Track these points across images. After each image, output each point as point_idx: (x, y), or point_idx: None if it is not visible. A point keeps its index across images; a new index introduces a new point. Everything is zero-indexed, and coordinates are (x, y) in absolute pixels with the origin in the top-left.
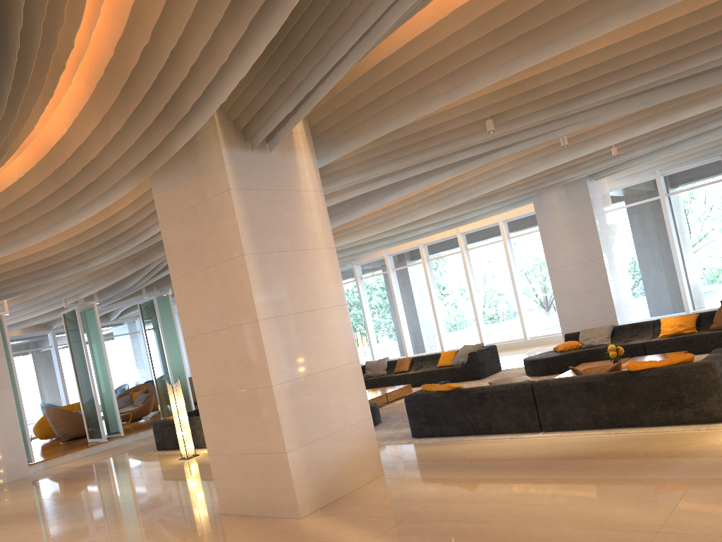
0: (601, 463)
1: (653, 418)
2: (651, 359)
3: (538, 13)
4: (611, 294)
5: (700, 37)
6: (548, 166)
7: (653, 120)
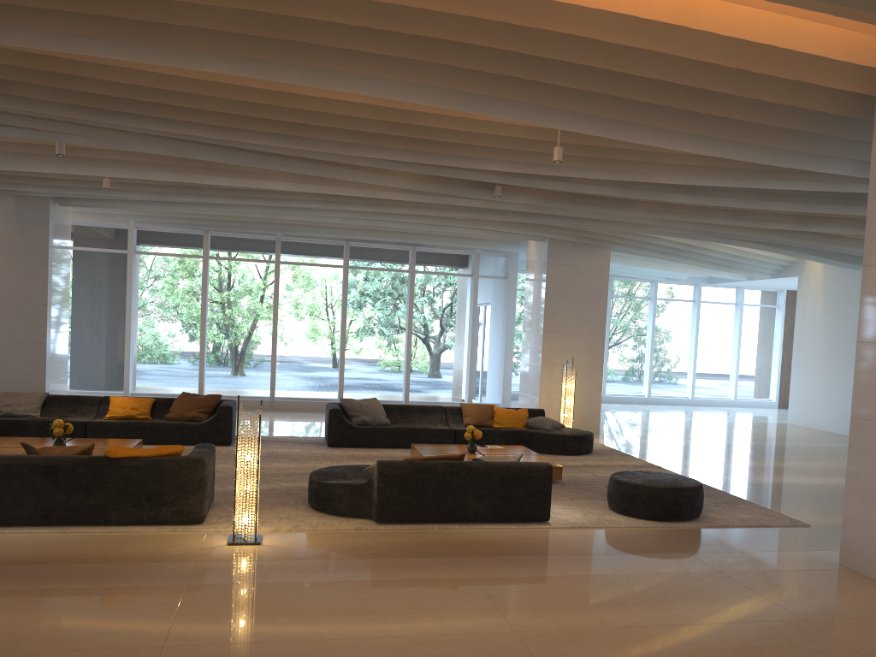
0: (64, 569)
1: (123, 515)
2: (101, 444)
3: (139, 5)
4: (46, 353)
5: (267, 118)
6: (17, 168)
7: (170, 170)
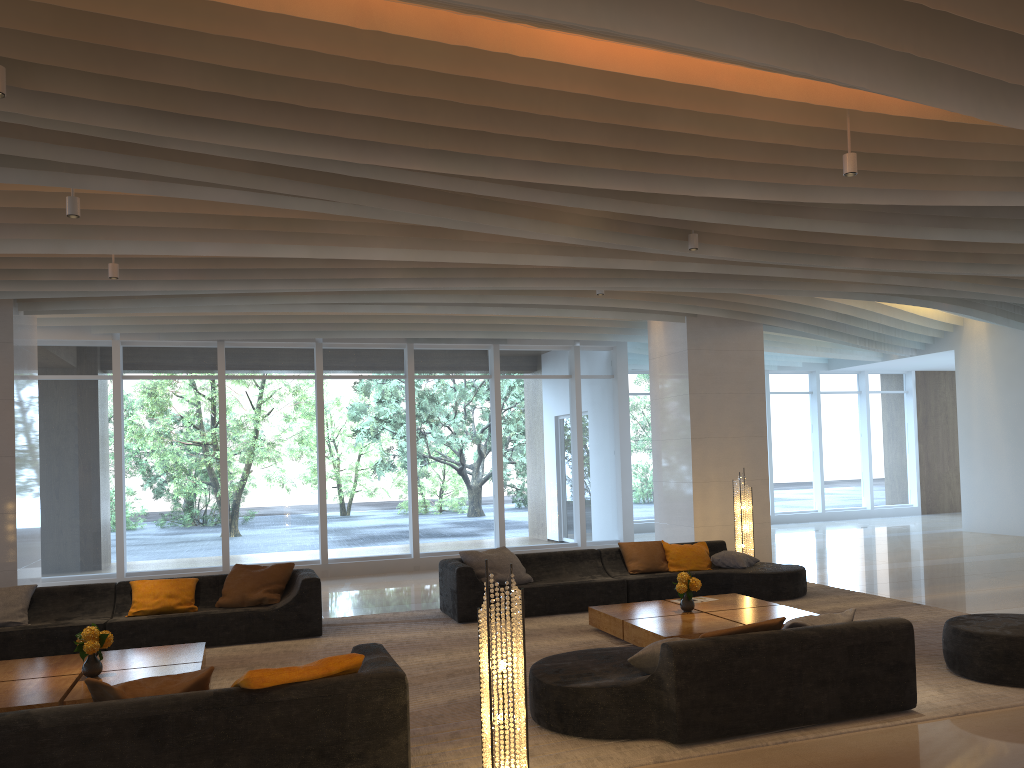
0: None
1: None
2: (149, 657)
3: None
4: (17, 527)
5: (438, 124)
6: None
7: (224, 239)
